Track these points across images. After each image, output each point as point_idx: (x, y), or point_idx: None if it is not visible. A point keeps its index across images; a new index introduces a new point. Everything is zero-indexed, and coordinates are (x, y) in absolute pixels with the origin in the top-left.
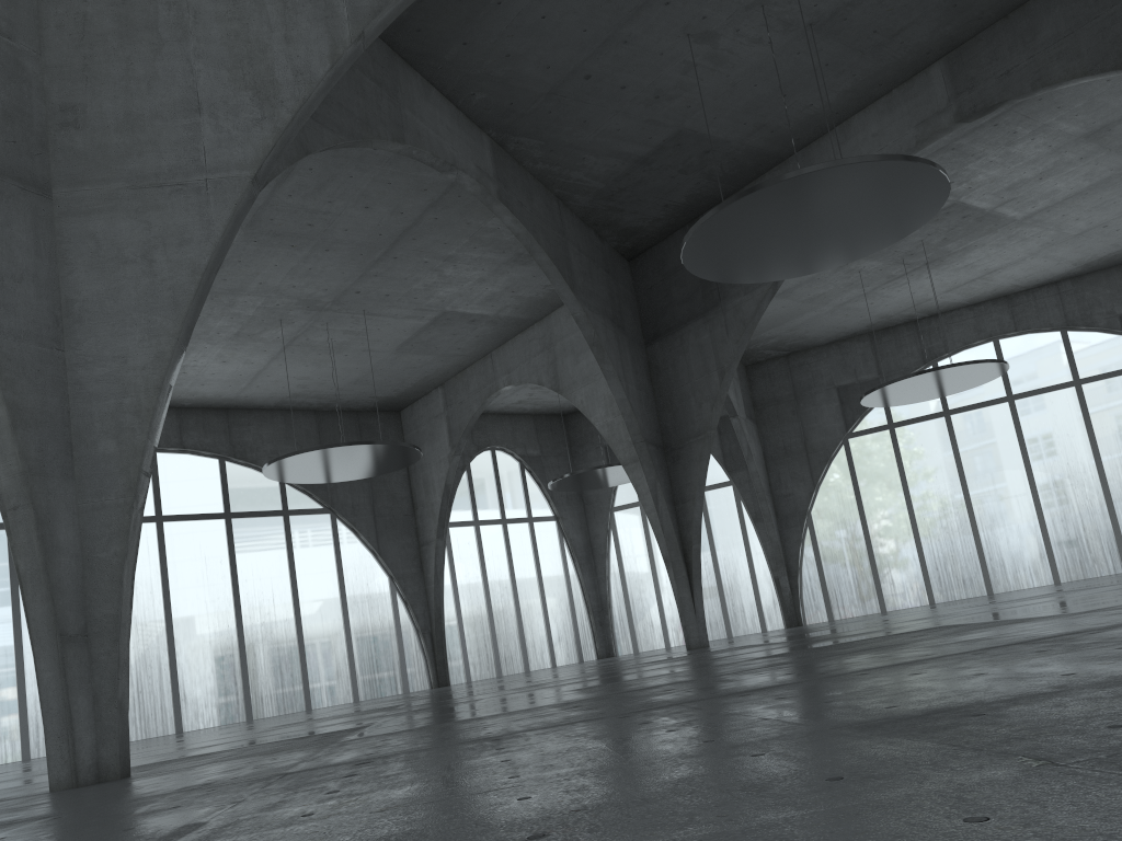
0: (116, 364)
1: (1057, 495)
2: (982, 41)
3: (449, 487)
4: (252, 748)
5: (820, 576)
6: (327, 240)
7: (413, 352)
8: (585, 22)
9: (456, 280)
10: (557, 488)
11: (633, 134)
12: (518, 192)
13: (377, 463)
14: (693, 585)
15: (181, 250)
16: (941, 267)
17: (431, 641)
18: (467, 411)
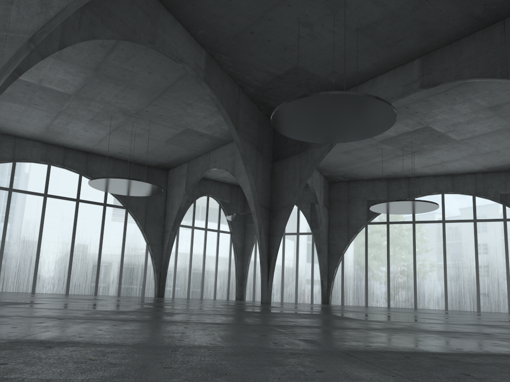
0: None
1: (455, 270)
2: (438, 53)
3: (181, 209)
4: None
5: (341, 284)
6: (131, 84)
7: (174, 144)
8: (250, 6)
9: (192, 115)
10: (230, 219)
11: (274, 63)
12: (216, 79)
13: (142, 190)
14: (269, 274)
15: None
16: (421, 155)
17: (159, 276)
18: (195, 176)
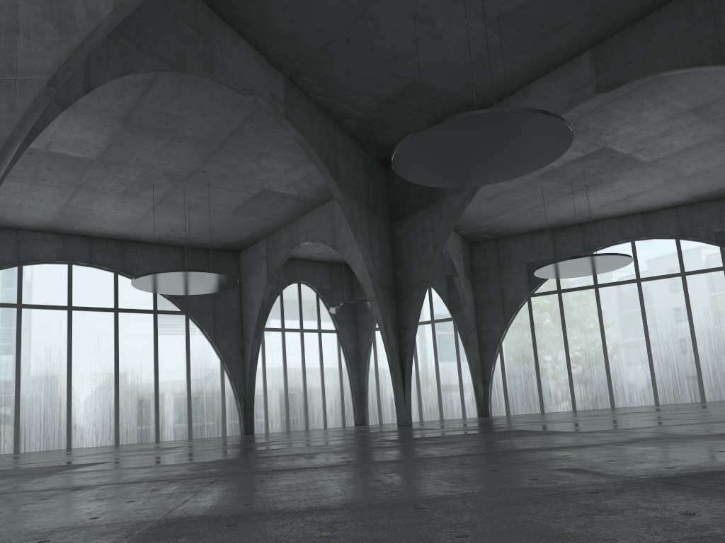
0: None
1: (663, 347)
2: (616, 39)
3: (264, 305)
4: (23, 470)
5: (503, 385)
6: (179, 135)
7: (244, 214)
8: (343, 2)
9: (269, 169)
10: (335, 312)
11: (382, 81)
12: (302, 113)
13: (208, 285)
14: (405, 384)
15: None
16: (597, 190)
17: (244, 404)
18: (279, 256)
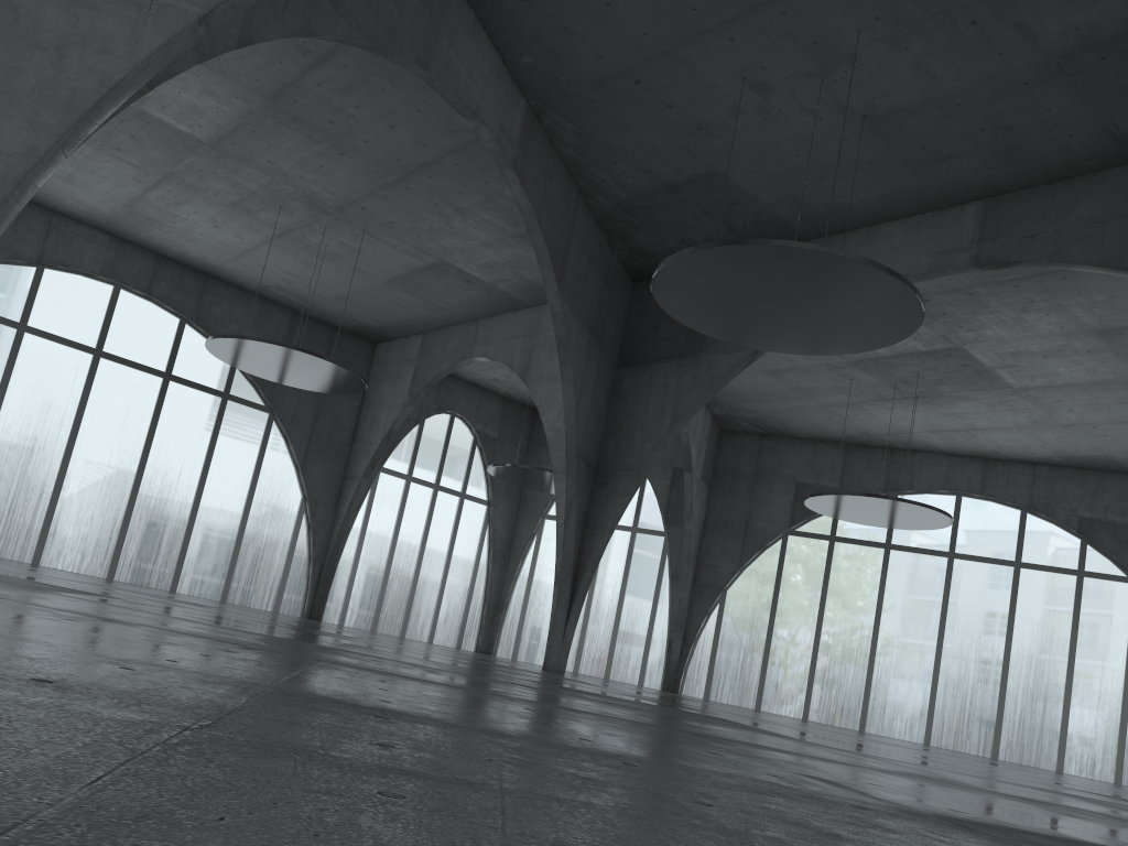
0: None
1: (959, 662)
2: (1022, 197)
3: (393, 433)
4: None
5: (712, 653)
6: (344, 144)
7: (403, 289)
8: (648, 26)
9: (461, 234)
10: (495, 474)
11: (668, 156)
12: (538, 168)
13: (321, 379)
14: (571, 610)
15: (98, 57)
16: (930, 406)
17: (319, 572)
18: (436, 367)
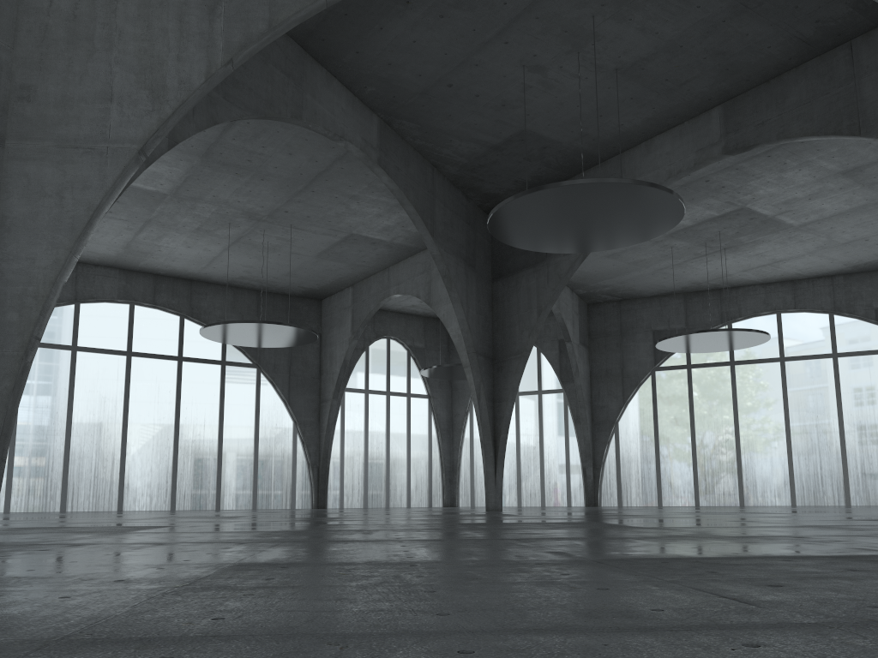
0: (27, 263)
1: (805, 439)
2: (749, 96)
3: (347, 362)
4: (92, 528)
5: (617, 471)
6: (262, 172)
7: (330, 259)
8: (446, 48)
9: (359, 213)
10: (427, 375)
11: (487, 128)
12: (397, 159)
13: (285, 338)
14: (497, 463)
15: (83, 192)
16: (737, 253)
17: (317, 473)
18: (366, 308)
